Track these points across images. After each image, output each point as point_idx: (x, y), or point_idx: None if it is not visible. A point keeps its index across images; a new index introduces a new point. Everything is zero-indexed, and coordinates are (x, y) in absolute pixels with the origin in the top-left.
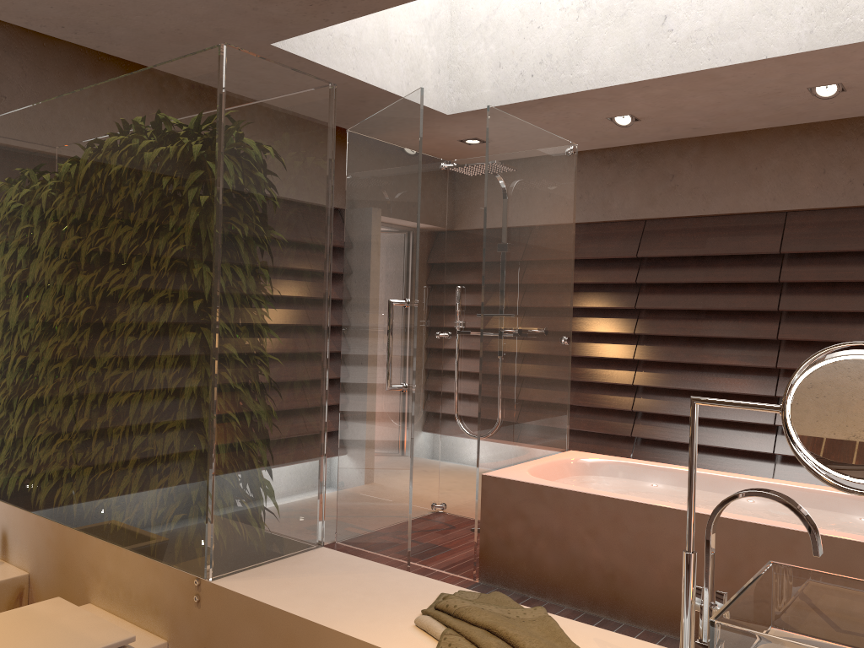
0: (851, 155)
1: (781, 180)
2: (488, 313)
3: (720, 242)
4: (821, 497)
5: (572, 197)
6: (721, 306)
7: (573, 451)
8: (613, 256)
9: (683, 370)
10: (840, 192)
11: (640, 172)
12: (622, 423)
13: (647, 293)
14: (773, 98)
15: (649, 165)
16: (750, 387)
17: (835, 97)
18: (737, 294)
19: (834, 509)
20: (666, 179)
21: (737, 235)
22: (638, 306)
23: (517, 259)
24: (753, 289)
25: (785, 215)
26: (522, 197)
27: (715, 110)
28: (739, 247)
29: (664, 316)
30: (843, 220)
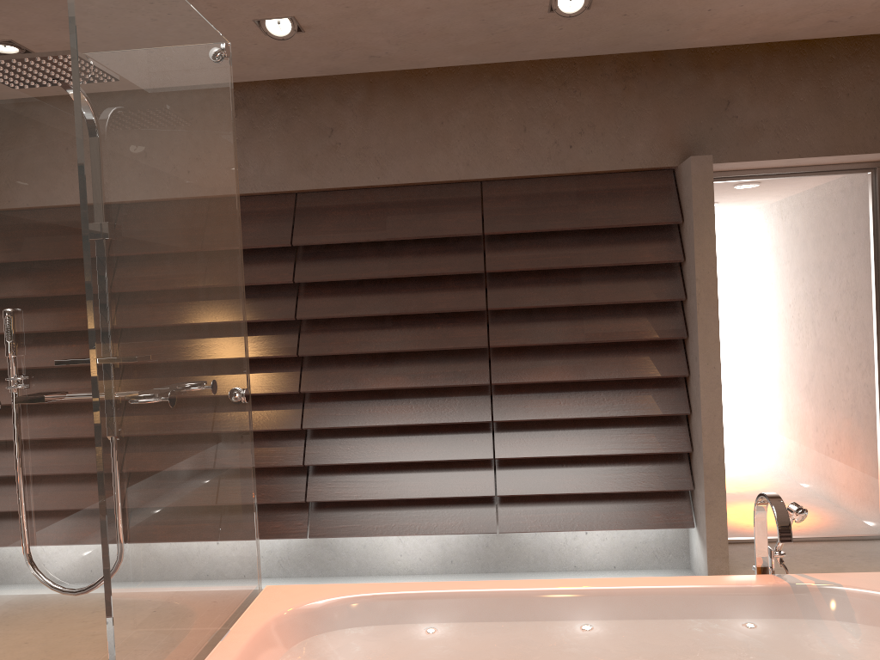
0: (554, 110)
1: (475, 139)
2: (108, 376)
3: (406, 222)
4: (685, 599)
5: (231, 137)
6: (415, 309)
7: (274, 590)
8: (257, 245)
9: (370, 400)
10: (545, 156)
11: (285, 123)
12: (290, 484)
13: (310, 296)
14: (500, 9)
15: (297, 114)
16: (460, 413)
17: (570, 19)
18: (432, 292)
19: (706, 614)
20: (324, 134)
21: (425, 212)
22: (300, 316)
23: (156, 250)
24: (452, 284)
25: (480, 186)
26: (154, 121)
27: (417, 23)
28: (431, 228)
29: (337, 328)
30: (549, 192)
